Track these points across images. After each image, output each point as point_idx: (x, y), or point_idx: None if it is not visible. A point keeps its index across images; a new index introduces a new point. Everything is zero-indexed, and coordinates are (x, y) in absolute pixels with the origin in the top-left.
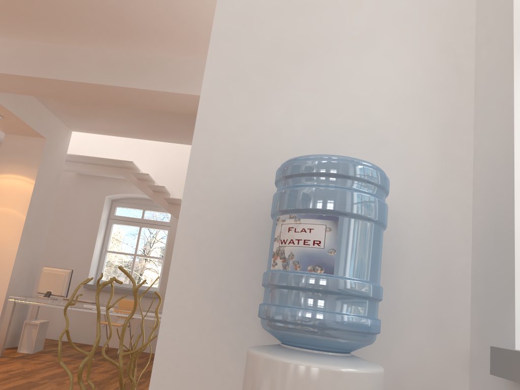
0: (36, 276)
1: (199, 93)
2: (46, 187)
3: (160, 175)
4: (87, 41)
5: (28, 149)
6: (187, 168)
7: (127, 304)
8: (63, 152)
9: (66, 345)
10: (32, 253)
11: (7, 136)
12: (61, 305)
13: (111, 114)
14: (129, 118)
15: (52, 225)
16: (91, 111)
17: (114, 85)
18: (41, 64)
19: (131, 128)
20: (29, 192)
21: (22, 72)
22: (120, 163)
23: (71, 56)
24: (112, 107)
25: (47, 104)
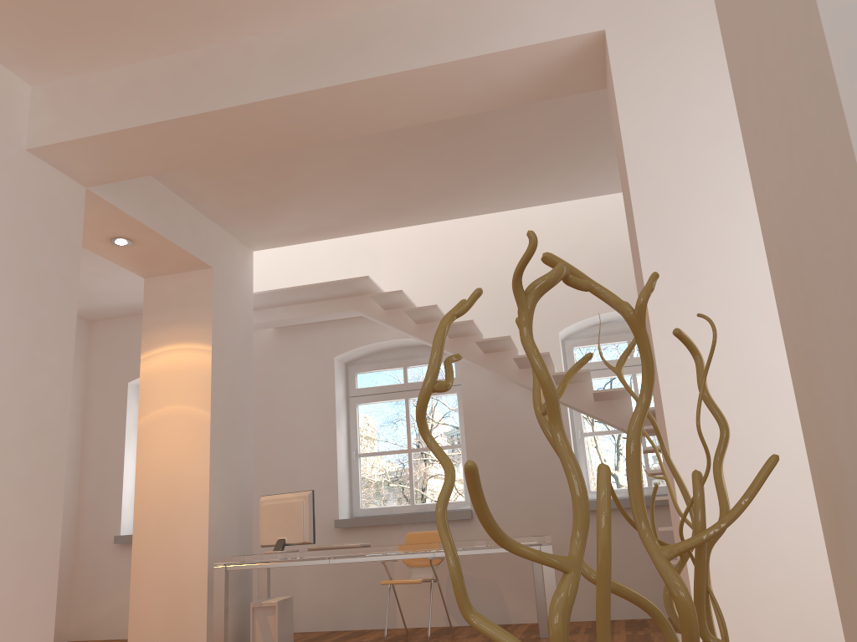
0: (251, 519)
1: (485, 49)
2: (233, 355)
3: (418, 298)
4: (245, 23)
5: (188, 293)
6: (463, 272)
7: (420, 540)
8: (246, 290)
9: (330, 637)
10: (235, 477)
11: (148, 282)
12: (310, 558)
13: (314, 189)
14: (346, 188)
15: (257, 430)
16: (278, 195)
17: (313, 88)
18: (172, 94)
19: (353, 211)
20: (206, 367)
21: (142, 119)
22: (347, 287)
23: (222, 62)
24: (313, 174)
25: (201, 205)
